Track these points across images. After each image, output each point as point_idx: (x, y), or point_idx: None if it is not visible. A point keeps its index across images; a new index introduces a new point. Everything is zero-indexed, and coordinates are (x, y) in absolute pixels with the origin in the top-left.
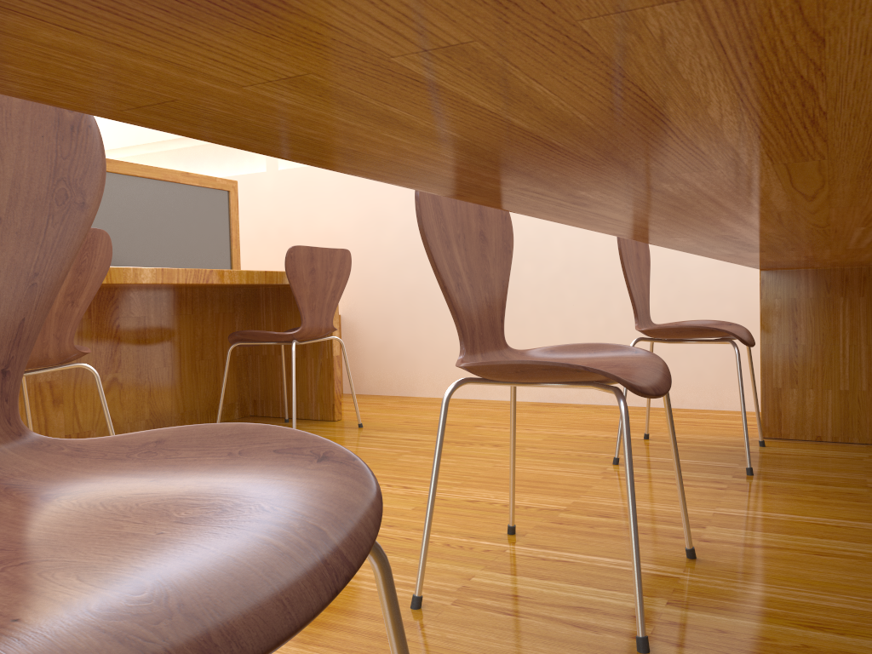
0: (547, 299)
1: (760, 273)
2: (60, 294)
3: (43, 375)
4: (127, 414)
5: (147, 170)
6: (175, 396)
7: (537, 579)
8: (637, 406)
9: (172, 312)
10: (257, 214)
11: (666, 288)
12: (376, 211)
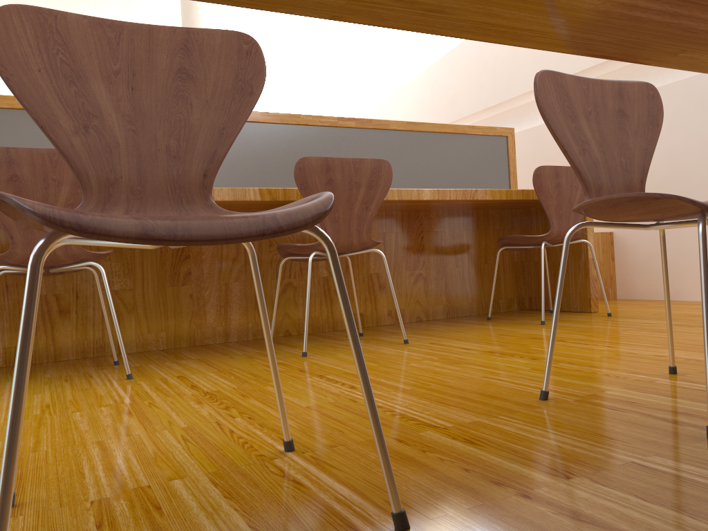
0: None
1: None
2: (358, 202)
3: (372, 268)
4: (429, 299)
5: (442, 127)
6: (465, 289)
7: (663, 396)
8: None
9: (461, 227)
10: (544, 156)
11: None
12: None
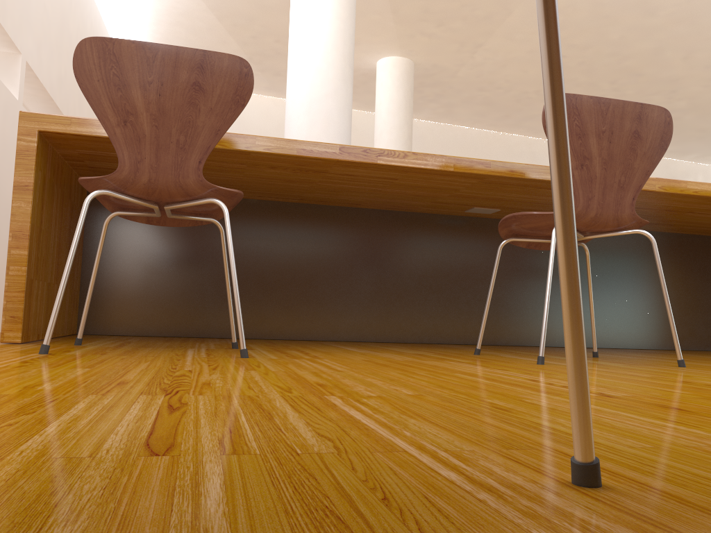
0: None
1: (37, 135)
2: None
3: None
4: None
5: None
6: None
7: None
8: None
9: None
10: None
11: None
12: None
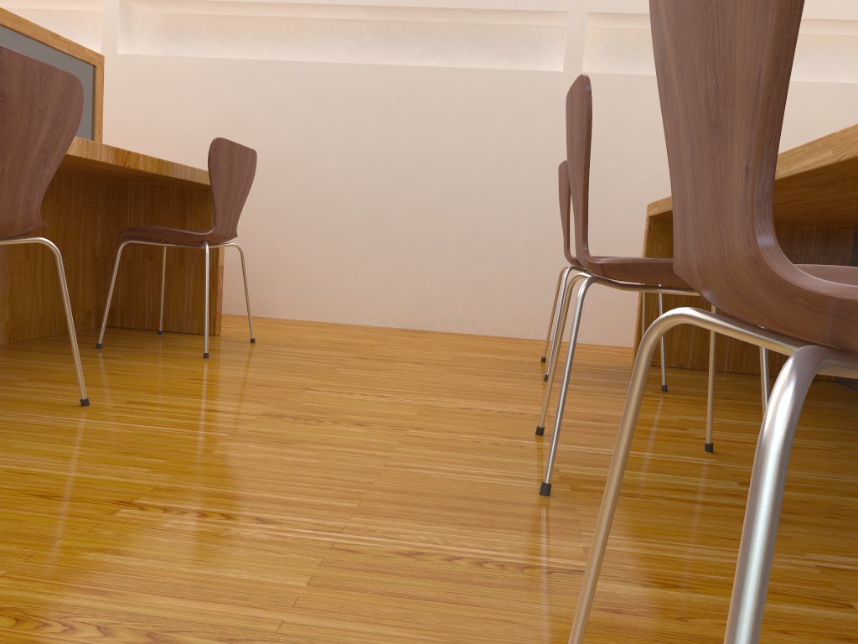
0: (419, 228)
1: (648, 220)
2: (36, 148)
3: None
4: None
5: (17, 22)
6: (36, 297)
7: None
8: (497, 336)
9: None
10: None
11: (534, 228)
12: (239, 117)
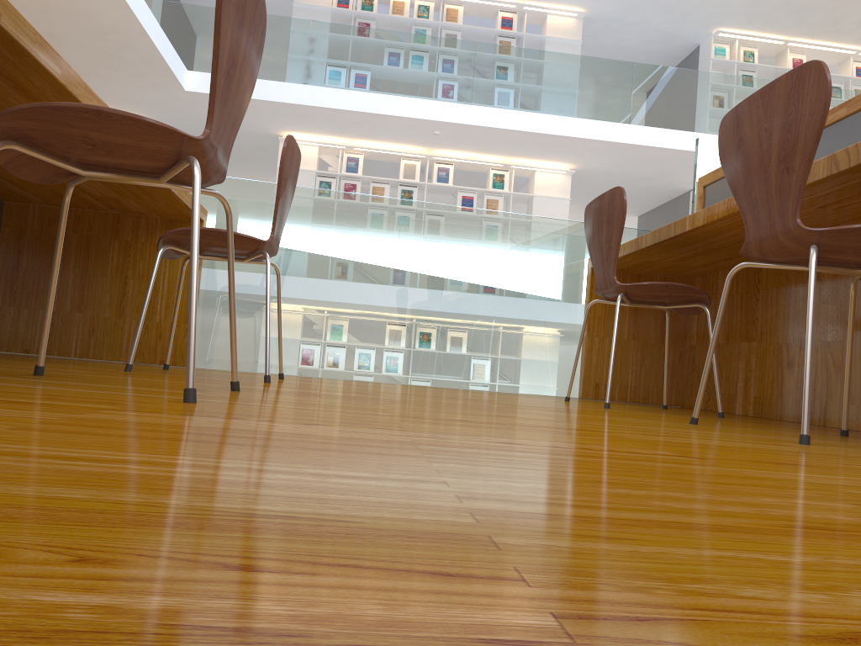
0: None
1: None
2: (772, 163)
3: None
4: None
5: None
6: None
7: (132, 389)
8: None
9: None
10: None
11: None
12: None
